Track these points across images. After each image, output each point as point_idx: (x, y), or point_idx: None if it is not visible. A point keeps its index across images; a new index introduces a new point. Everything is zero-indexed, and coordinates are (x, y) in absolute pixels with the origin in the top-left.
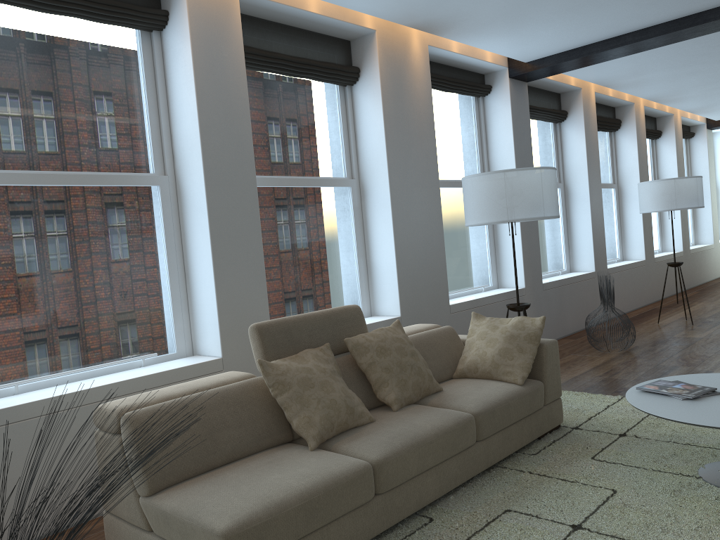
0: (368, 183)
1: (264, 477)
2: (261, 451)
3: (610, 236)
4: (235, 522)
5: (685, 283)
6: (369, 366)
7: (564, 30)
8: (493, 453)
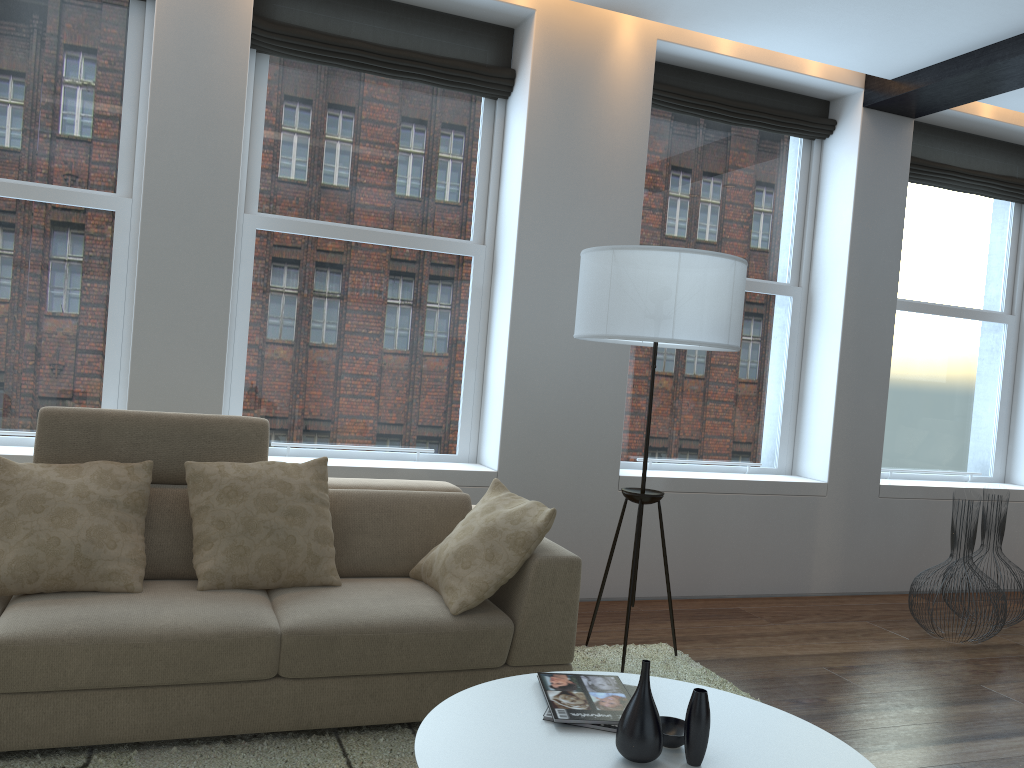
0: (500, 253)
1: None
2: None
3: None
4: None
5: None
6: (198, 511)
7: (900, 13)
8: (319, 709)
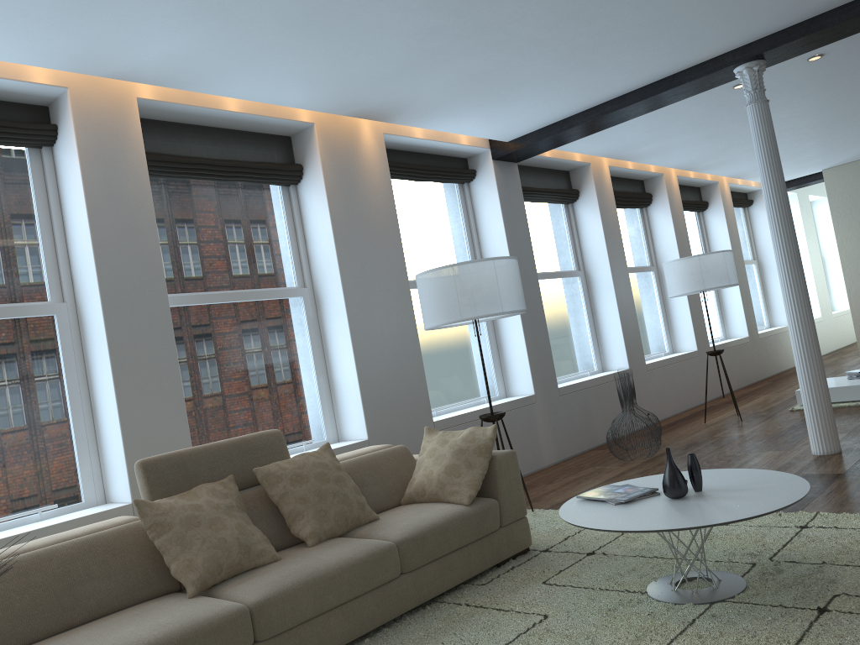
0: (322, 290)
1: (116, 631)
2: (137, 604)
3: (653, 326)
4: None
5: (756, 373)
6: (281, 498)
7: (530, 105)
8: (427, 586)
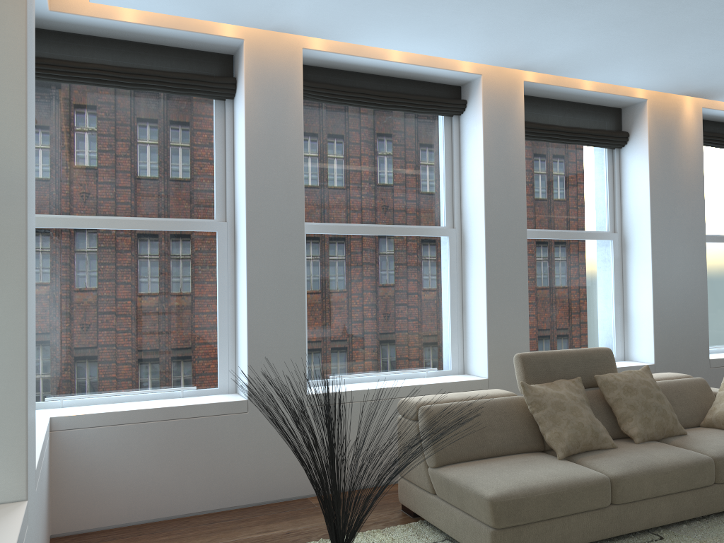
0: (630, 237)
1: (520, 470)
2: (517, 454)
3: None
4: (498, 493)
5: None
6: (615, 401)
7: None
8: None
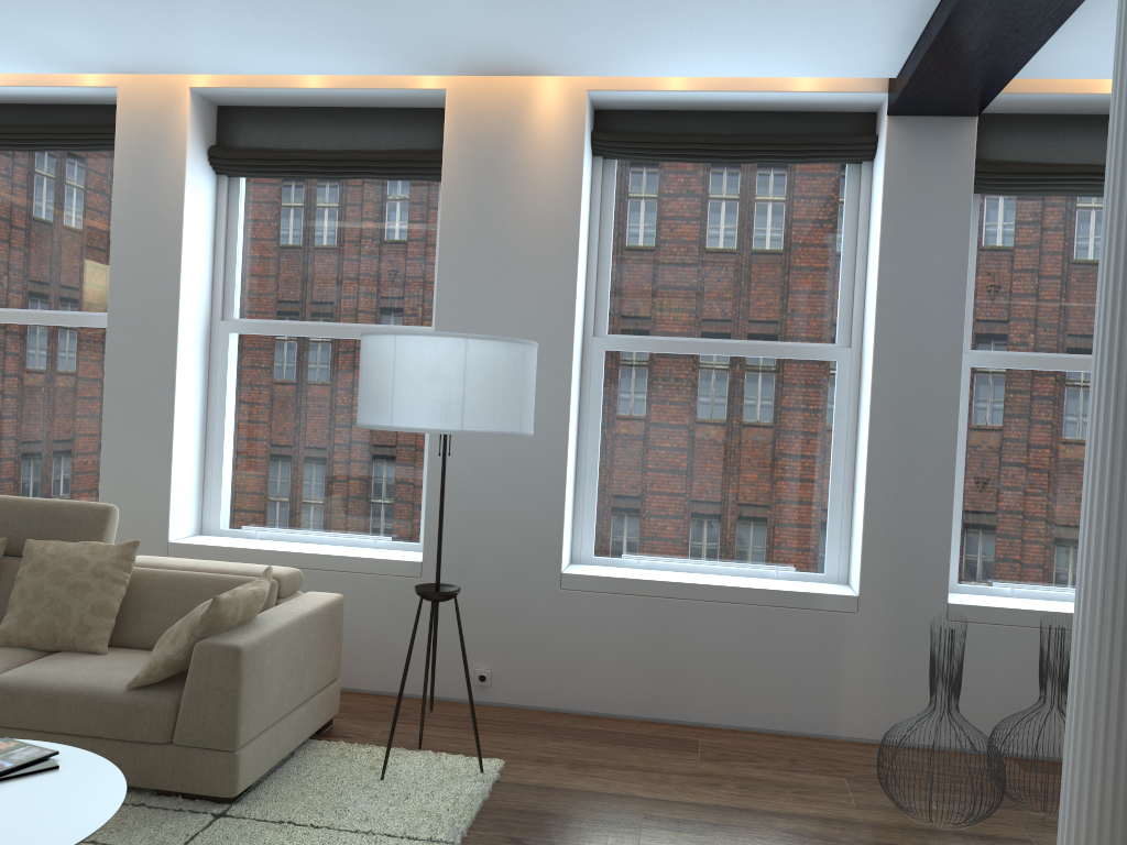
0: None
1: None
2: None
3: None
4: None
5: None
6: (16, 581)
7: (759, 12)
8: None
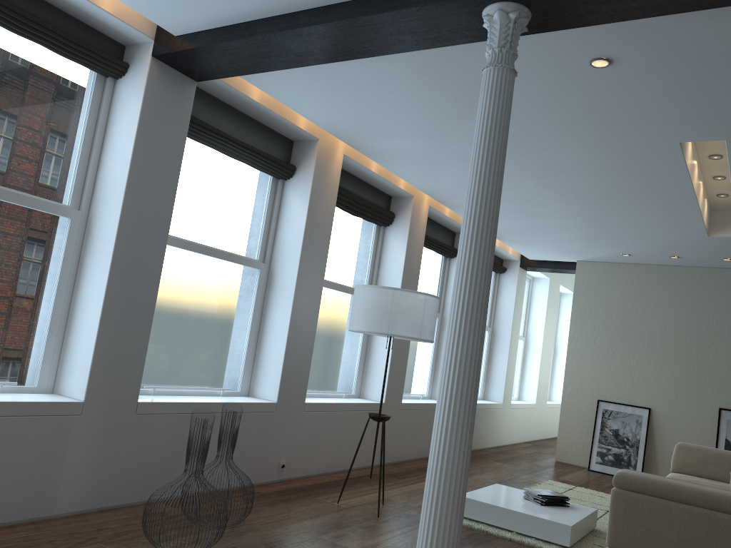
0: None
1: None
2: None
3: (344, 360)
4: None
5: None
6: None
7: None
8: None
